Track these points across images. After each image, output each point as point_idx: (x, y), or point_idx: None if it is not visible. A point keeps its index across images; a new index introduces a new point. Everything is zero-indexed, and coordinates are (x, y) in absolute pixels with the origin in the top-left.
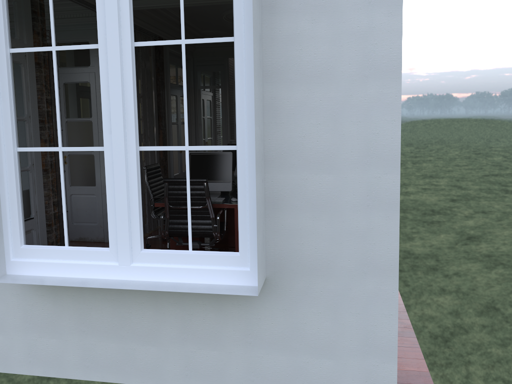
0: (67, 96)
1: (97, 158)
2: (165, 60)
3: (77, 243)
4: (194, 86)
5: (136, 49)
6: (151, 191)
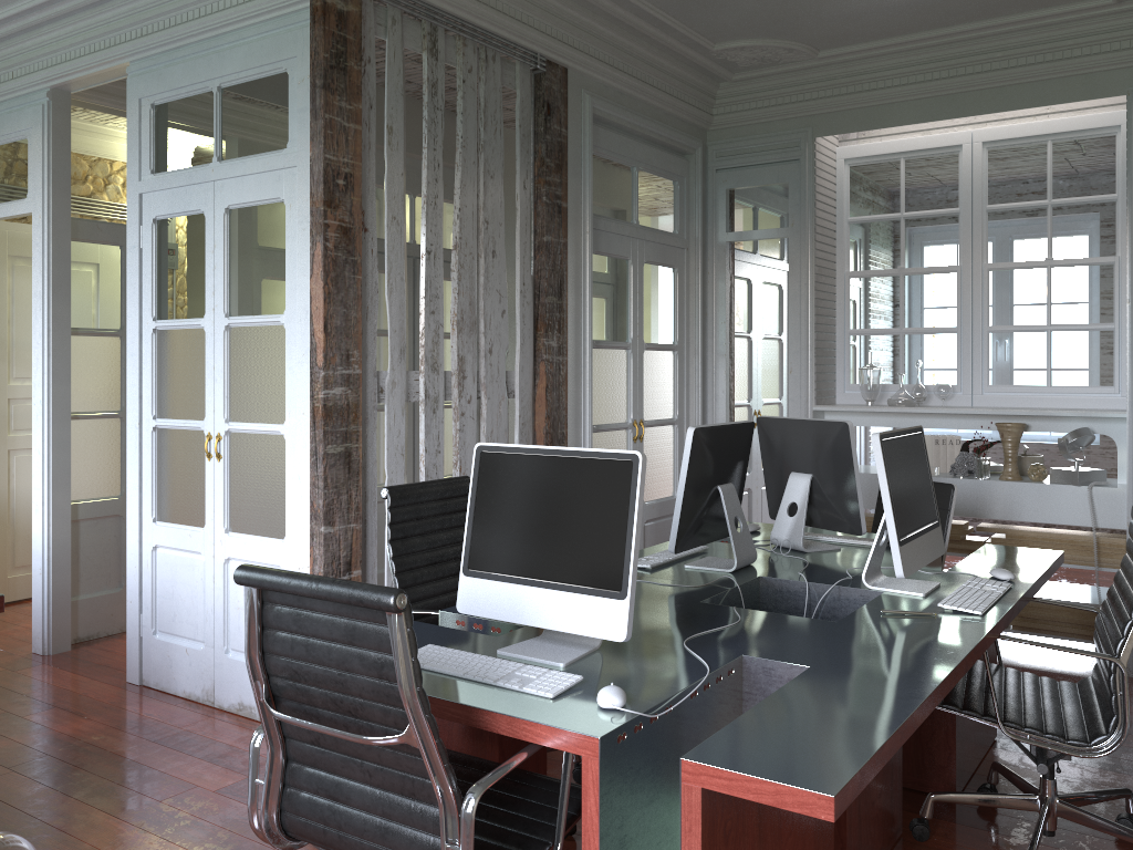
0: (233, 247)
1: (291, 448)
2: (576, 138)
3: (223, 724)
4: (707, 235)
5: (439, 88)
6: (397, 583)
